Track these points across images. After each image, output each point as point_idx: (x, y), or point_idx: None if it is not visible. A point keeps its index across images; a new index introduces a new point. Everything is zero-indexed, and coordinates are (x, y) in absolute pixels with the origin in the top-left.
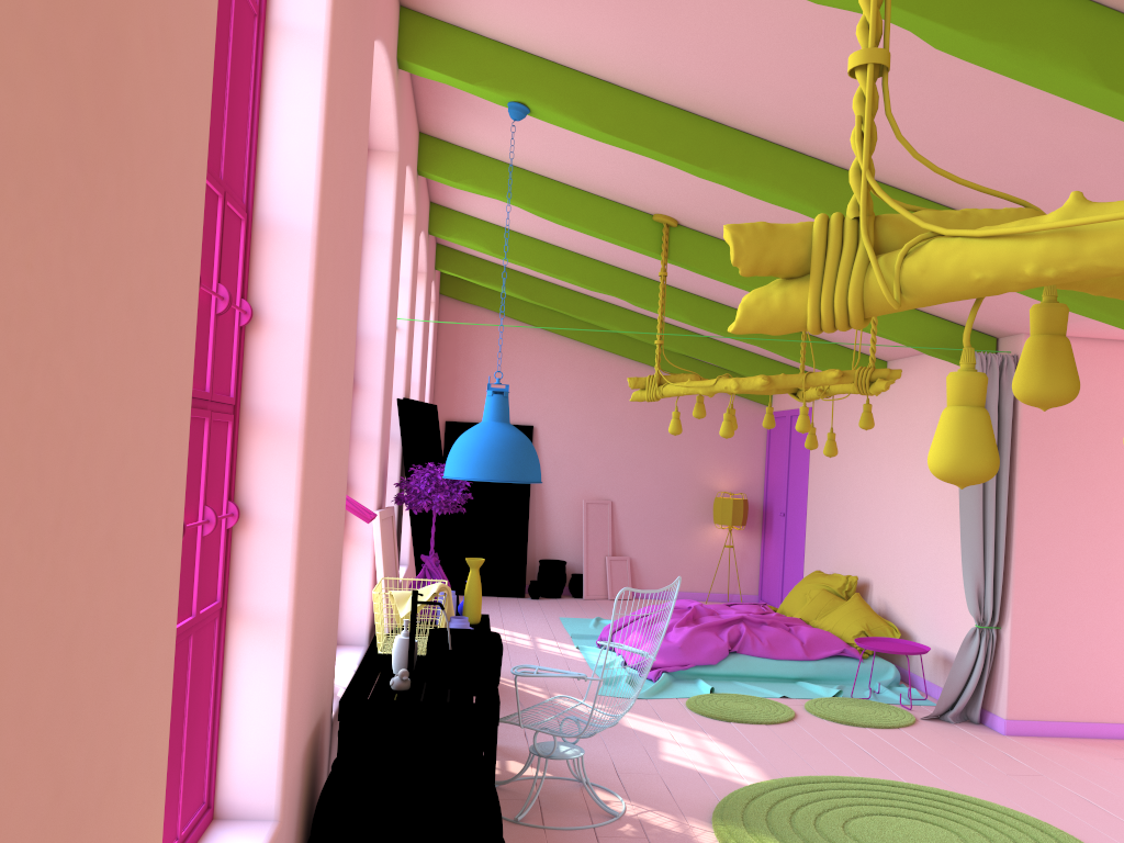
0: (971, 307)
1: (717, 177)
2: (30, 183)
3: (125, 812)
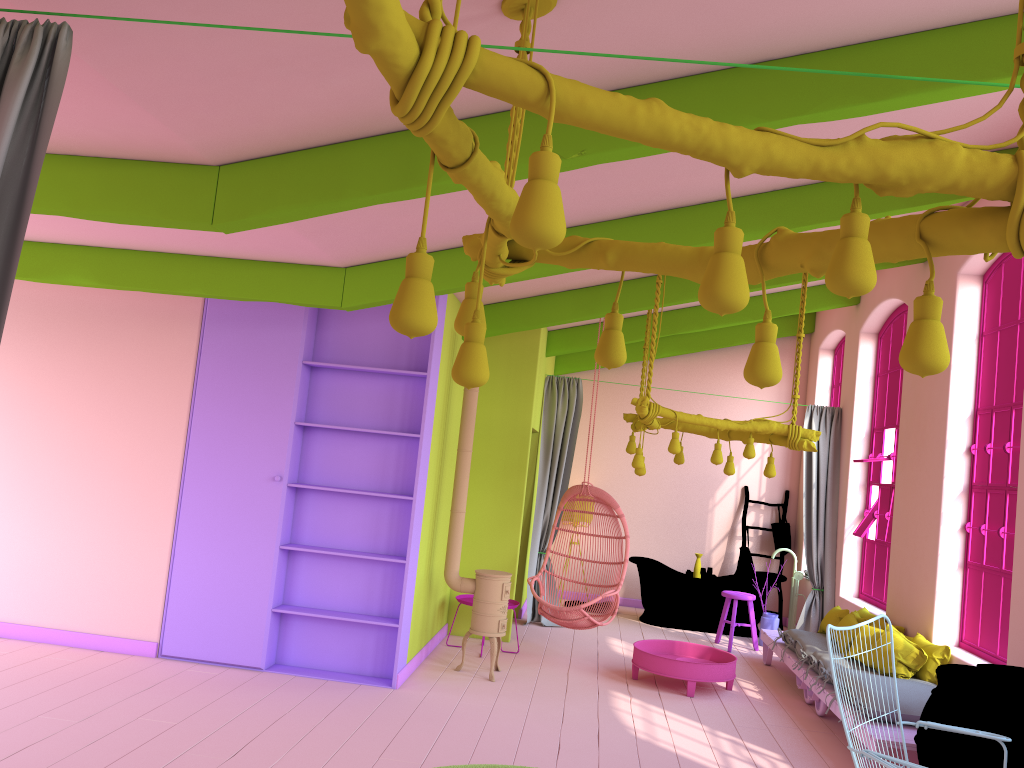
0: (771, 445)
1: (846, 116)
2: (912, 461)
3: (925, 566)
